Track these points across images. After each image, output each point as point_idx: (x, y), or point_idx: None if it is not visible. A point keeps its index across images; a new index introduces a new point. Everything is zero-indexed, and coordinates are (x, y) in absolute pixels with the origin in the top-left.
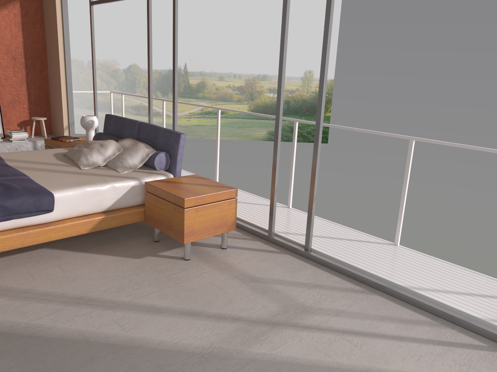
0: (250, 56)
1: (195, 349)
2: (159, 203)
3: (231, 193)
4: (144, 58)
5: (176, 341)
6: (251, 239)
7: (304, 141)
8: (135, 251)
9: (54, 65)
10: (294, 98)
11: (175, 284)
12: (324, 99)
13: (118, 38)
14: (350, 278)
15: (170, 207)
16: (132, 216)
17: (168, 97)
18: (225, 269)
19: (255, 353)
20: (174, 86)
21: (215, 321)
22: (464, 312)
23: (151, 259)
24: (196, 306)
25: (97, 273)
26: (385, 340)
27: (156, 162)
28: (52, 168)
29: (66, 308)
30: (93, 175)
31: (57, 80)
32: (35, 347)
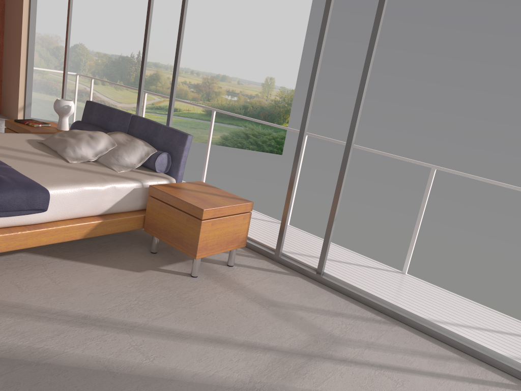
0: (210, 53)
1: (235, 383)
2: (167, 211)
3: (247, 207)
4: (93, 39)
5: (211, 374)
6: (255, 256)
7: (258, 150)
8: (133, 263)
9: (14, 34)
10: (253, 103)
11: (190, 305)
12: (359, 117)
13: (64, 11)
14: (368, 306)
15: (182, 217)
16: (130, 223)
17: (116, 85)
18: (239, 289)
19: (300, 390)
20: (174, 79)
21: (247, 351)
22: (490, 349)
23: (154, 274)
24: (221, 332)
25: (97, 287)
26: (423, 377)
27: (157, 163)
28: (33, 158)
29: (71, 329)
30: (87, 171)
31: (16, 52)
32: (47, 378)
